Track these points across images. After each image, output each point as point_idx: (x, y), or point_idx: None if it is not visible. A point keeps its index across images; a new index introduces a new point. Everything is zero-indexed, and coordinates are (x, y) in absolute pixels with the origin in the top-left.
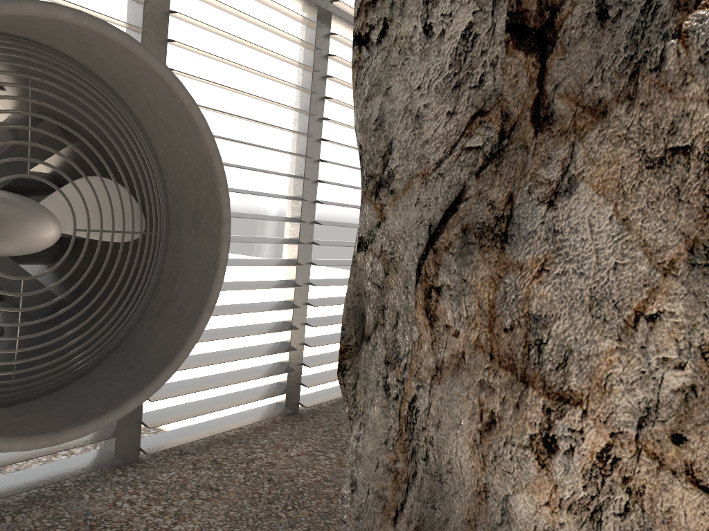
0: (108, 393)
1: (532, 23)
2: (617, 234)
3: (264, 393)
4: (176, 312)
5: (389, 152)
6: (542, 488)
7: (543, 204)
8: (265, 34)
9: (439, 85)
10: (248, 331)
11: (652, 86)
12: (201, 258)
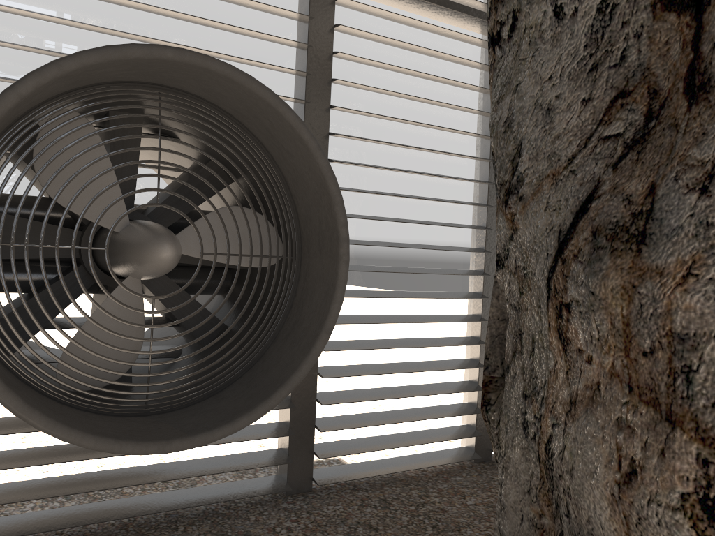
0: (227, 409)
1: None
2: None
3: (447, 435)
4: (300, 334)
5: (518, 154)
6: None
7: (693, 192)
8: (439, 63)
9: (572, 71)
10: (426, 367)
11: None
12: (324, 279)
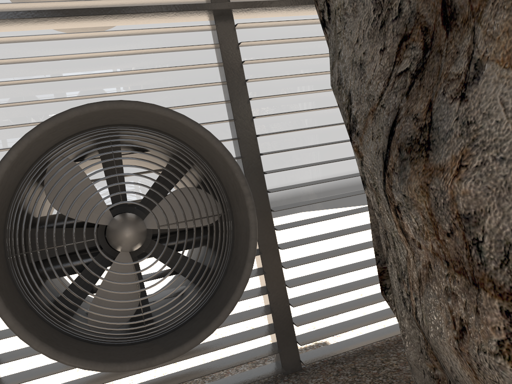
0: (195, 328)
1: None
2: None
3: None
4: (237, 266)
5: (350, 102)
6: None
7: (456, 100)
8: (325, 43)
9: (369, 31)
10: (369, 263)
11: None
12: (244, 224)
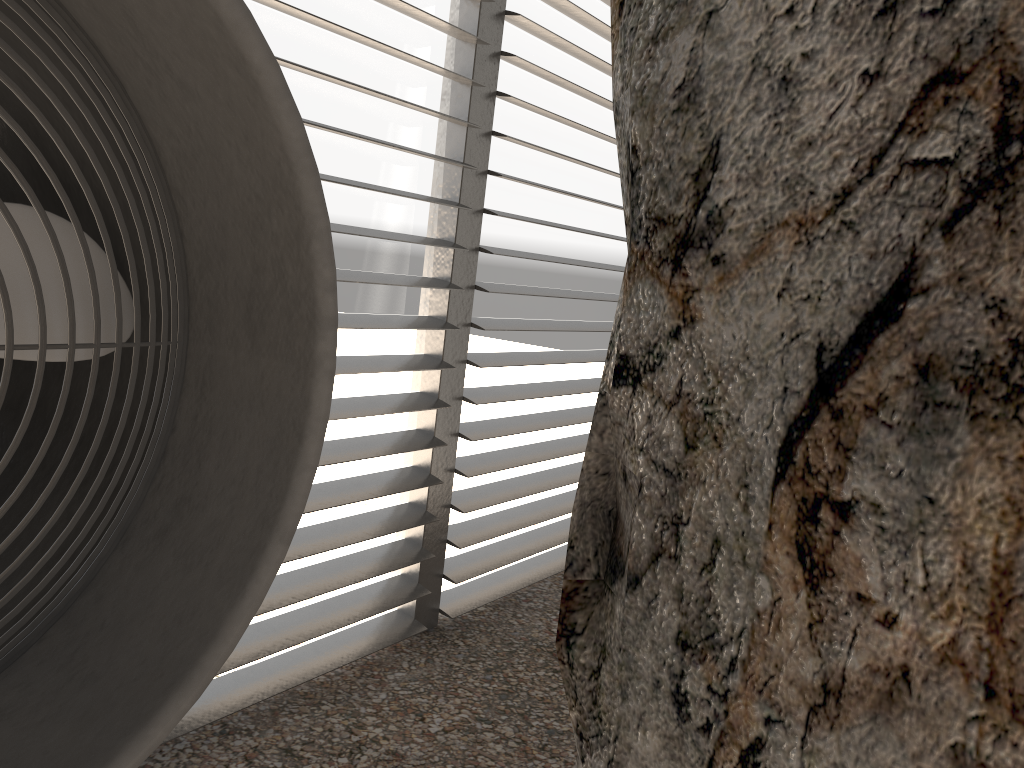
0: (25, 761)
1: None
2: None
3: (378, 601)
4: (205, 537)
5: (711, 165)
6: None
7: None
8: None
9: (842, 6)
10: (352, 493)
11: None
12: (266, 407)
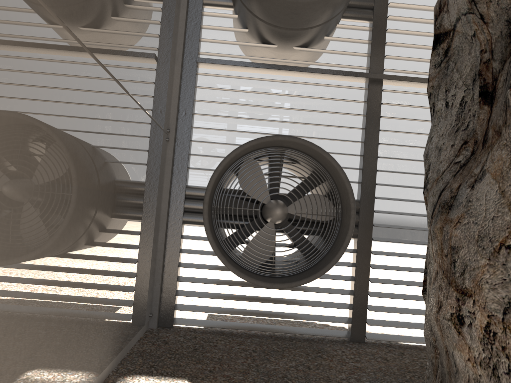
0: (301, 277)
1: (490, 89)
2: (498, 199)
3: None
4: (335, 249)
5: (428, 170)
6: (463, 348)
7: (469, 187)
8: None
9: (449, 131)
10: None
11: (509, 115)
12: (346, 226)
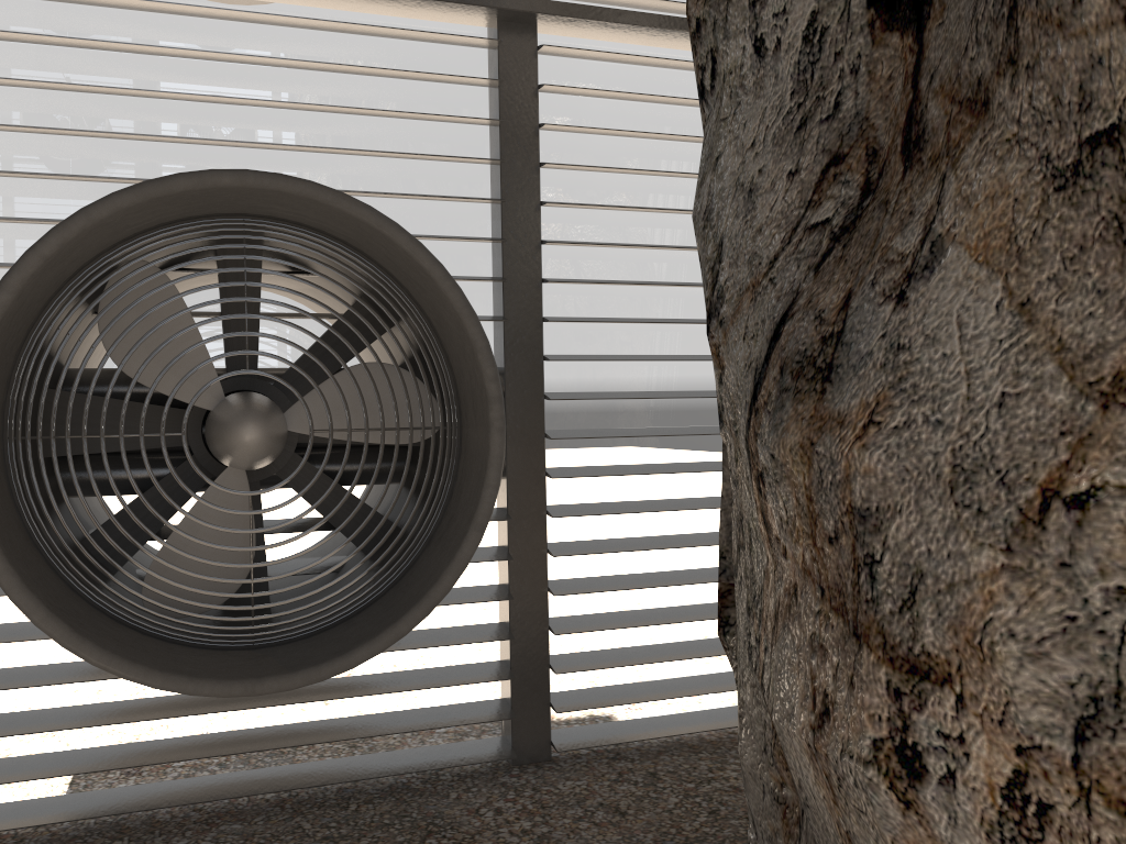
0: (350, 638)
1: None
2: (1010, 334)
3: None
4: (452, 533)
5: (719, 259)
6: None
7: (889, 300)
8: None
9: (777, 131)
10: None
11: (1036, 26)
12: (479, 456)
